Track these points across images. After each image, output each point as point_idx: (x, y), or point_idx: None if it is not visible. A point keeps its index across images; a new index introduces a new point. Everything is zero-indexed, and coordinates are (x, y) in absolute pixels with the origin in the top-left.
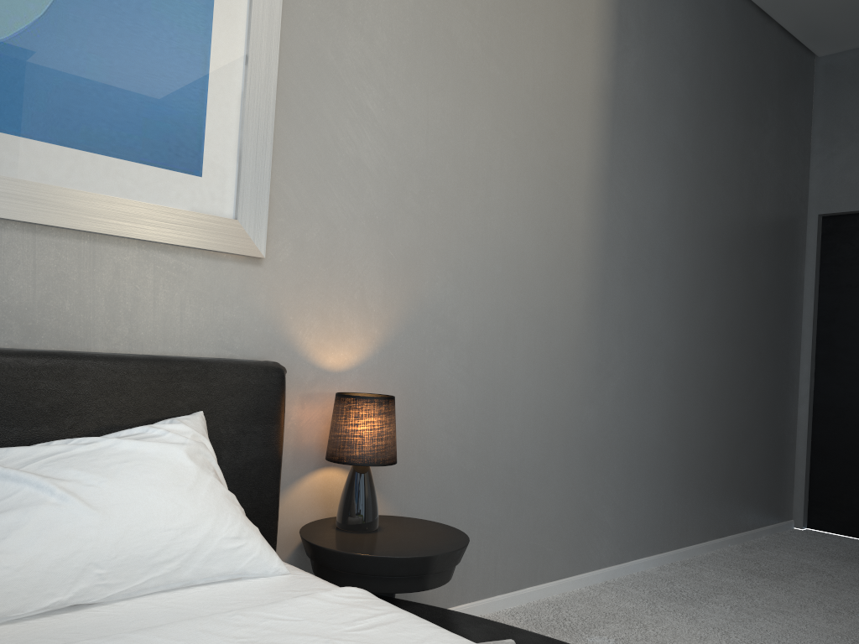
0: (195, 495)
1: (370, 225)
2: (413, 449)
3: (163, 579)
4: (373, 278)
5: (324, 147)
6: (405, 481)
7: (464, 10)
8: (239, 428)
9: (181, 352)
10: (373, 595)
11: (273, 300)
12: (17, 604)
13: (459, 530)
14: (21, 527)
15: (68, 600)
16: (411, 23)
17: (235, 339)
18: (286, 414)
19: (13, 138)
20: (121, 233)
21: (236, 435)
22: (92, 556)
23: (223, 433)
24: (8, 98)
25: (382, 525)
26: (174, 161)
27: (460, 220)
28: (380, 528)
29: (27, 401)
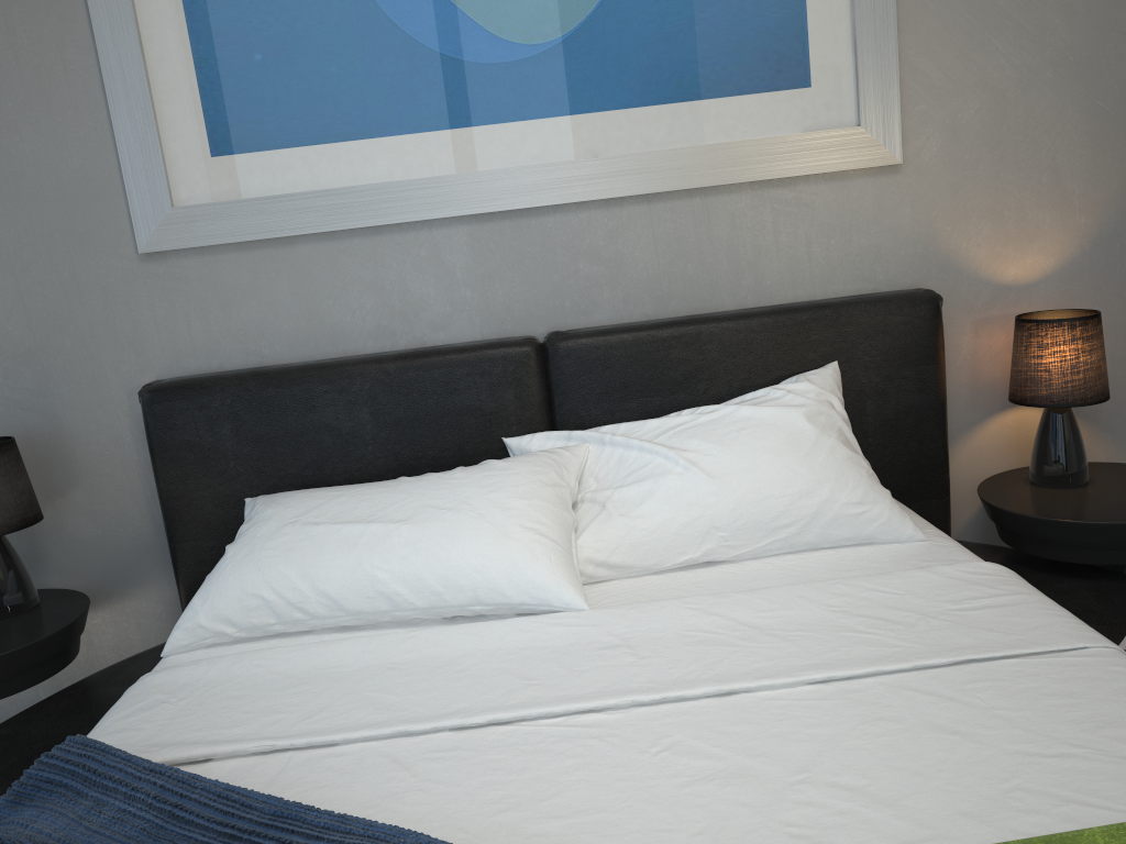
0: (812, 461)
1: (1059, 73)
2: None
3: (784, 542)
4: (1072, 148)
5: None
6: None
7: None
8: (883, 375)
9: (814, 295)
10: (1009, 572)
11: (921, 212)
12: (656, 559)
13: None
14: (653, 495)
15: (698, 558)
16: None
17: (876, 268)
18: (954, 347)
19: (613, 114)
20: (729, 181)
21: (881, 383)
22: (713, 521)
23: (864, 382)
24: (603, 74)
25: (1097, 477)
26: (775, 80)
27: None
28: (1091, 482)
29: (661, 372)
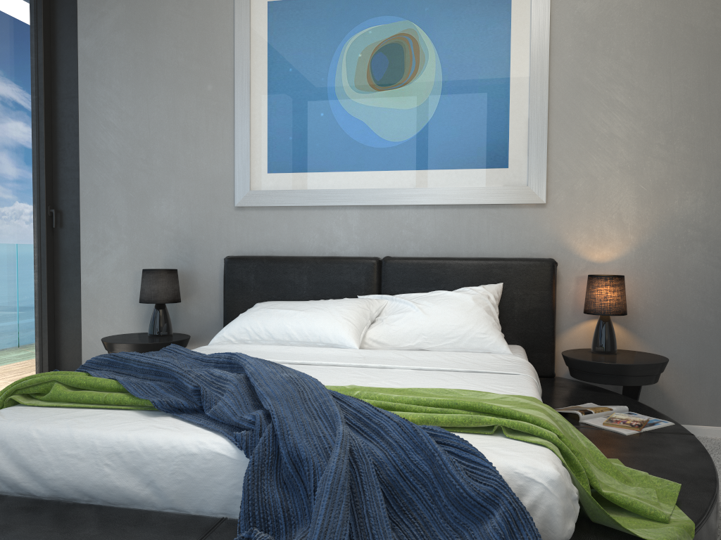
0: (468, 314)
1: (622, 172)
2: (669, 313)
3: (451, 345)
4: (627, 204)
5: (584, 133)
6: (663, 333)
7: (703, 3)
8: (524, 292)
9: (502, 255)
10: (526, 361)
11: (554, 225)
12: (396, 343)
13: (667, 360)
14: (401, 318)
15: (414, 345)
16: (651, 33)
17: (532, 247)
18: (566, 287)
19: (423, 171)
20: (468, 203)
21: (522, 295)
22: (421, 331)
23: (514, 293)
24: (420, 155)
25: (622, 353)
26: (492, 164)
27: (709, 153)
28: (616, 354)
29: (426, 277)
